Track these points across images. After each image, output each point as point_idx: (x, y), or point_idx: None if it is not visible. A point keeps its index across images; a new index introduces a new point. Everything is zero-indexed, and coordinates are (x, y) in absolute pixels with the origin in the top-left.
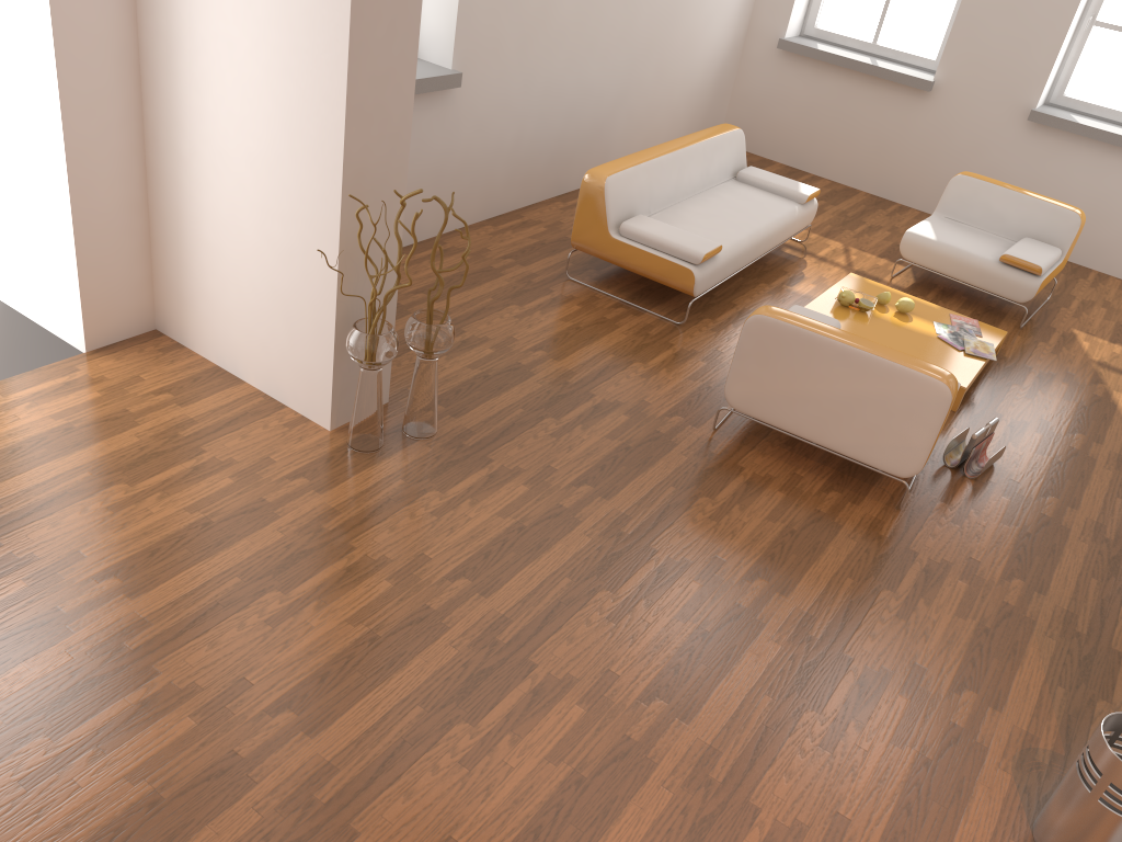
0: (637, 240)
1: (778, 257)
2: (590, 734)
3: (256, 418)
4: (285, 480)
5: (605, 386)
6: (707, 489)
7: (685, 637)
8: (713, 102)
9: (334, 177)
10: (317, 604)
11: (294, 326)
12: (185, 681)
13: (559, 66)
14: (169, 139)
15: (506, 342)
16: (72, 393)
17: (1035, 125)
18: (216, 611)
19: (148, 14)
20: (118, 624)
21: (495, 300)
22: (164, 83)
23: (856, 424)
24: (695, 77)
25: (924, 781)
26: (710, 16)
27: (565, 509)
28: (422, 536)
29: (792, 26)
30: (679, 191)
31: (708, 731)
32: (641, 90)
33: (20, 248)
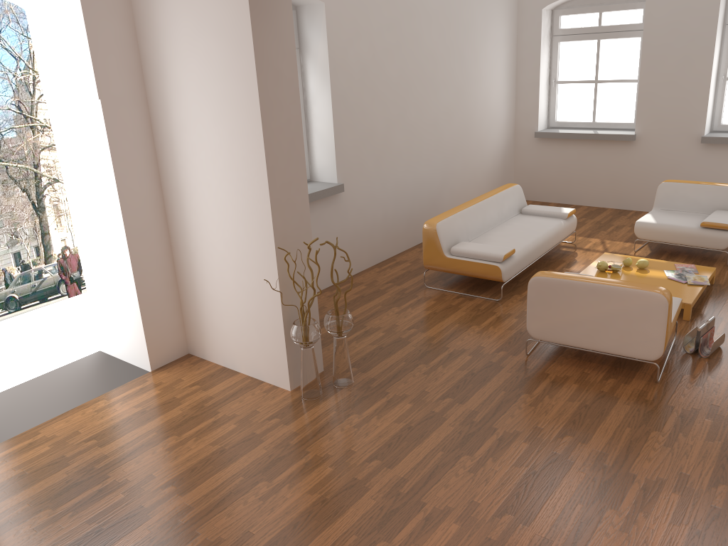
0: (462, 256)
1: (558, 253)
2: (464, 539)
3: (247, 390)
4: (266, 421)
5: (455, 341)
6: (526, 389)
7: (521, 476)
8: (503, 176)
9: (270, 241)
10: (289, 485)
11: (261, 332)
12: (214, 536)
13: (401, 171)
14: (183, 243)
15: (392, 327)
16: (145, 393)
17: (707, 145)
18: (230, 496)
19: (166, 181)
20: (175, 510)
21: (383, 306)
22: (178, 214)
23: (613, 332)
24: (487, 163)
25: (697, 543)
26: (489, 128)
27: (436, 413)
28: (349, 440)
29: (541, 123)
30: (485, 225)
31: (542, 529)
32: (455, 176)
33: (112, 319)
